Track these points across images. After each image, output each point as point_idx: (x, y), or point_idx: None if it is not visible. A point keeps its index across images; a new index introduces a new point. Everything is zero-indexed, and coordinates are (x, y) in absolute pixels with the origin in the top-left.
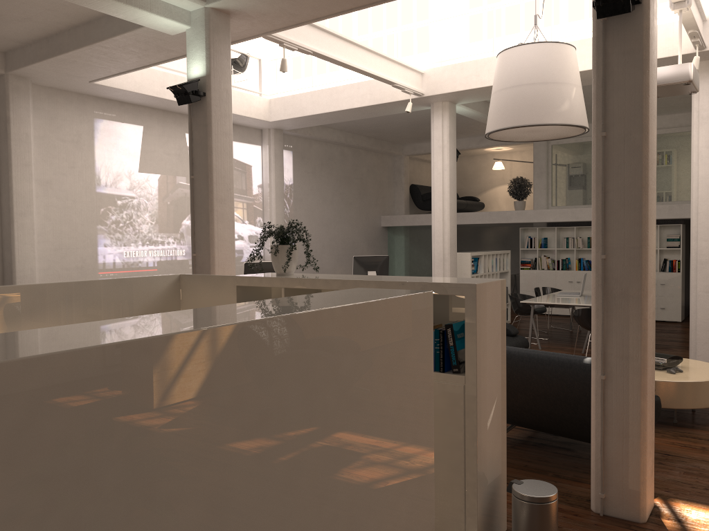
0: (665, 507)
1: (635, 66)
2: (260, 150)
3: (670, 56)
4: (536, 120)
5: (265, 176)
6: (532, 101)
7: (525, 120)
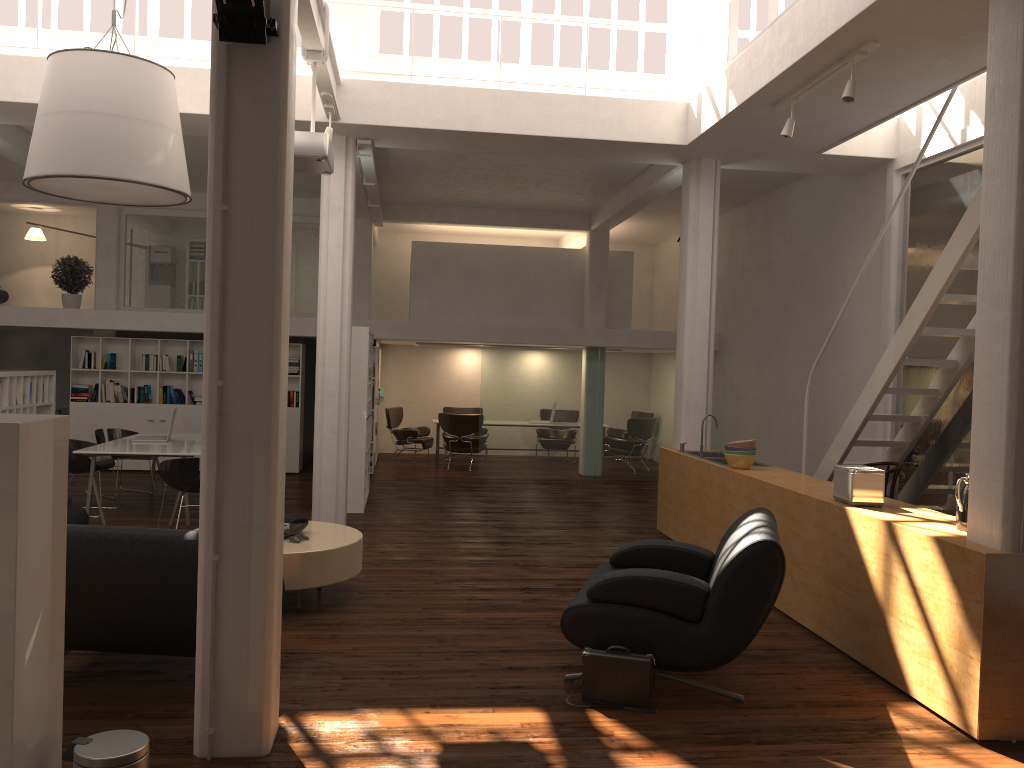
0: (292, 725)
1: (269, 120)
2: None
3: (298, 120)
4: (113, 171)
5: None
6: (107, 140)
7: (95, 168)
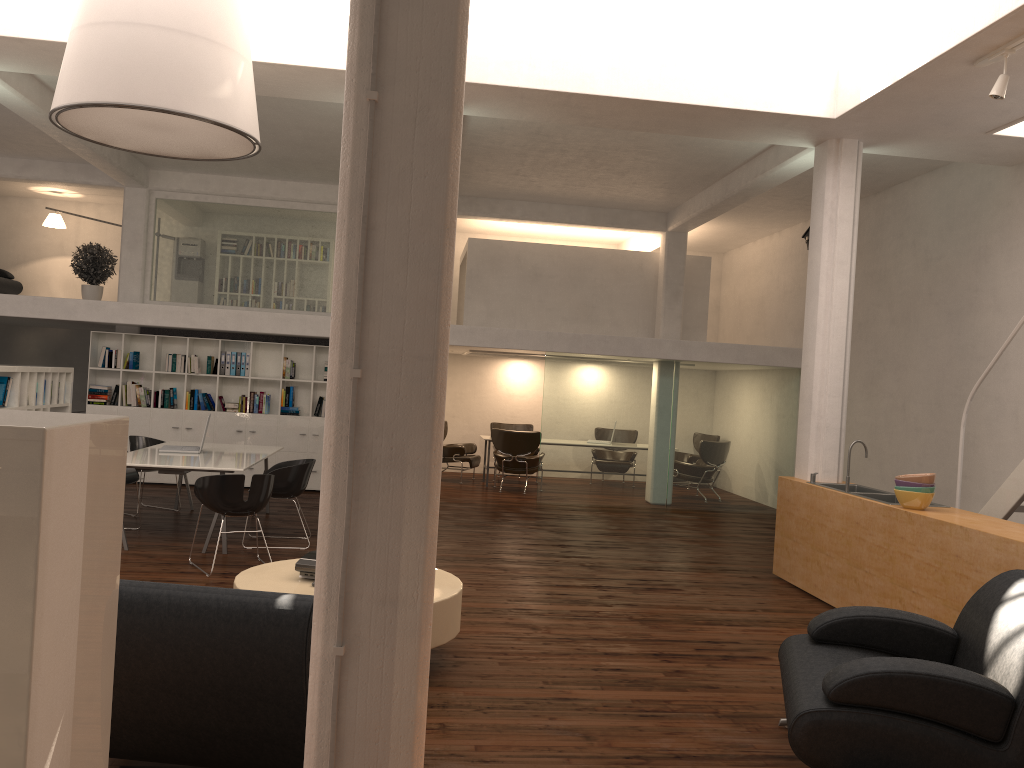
0: None
1: None
2: None
3: None
4: (168, 101)
5: None
6: (161, 61)
7: (144, 96)
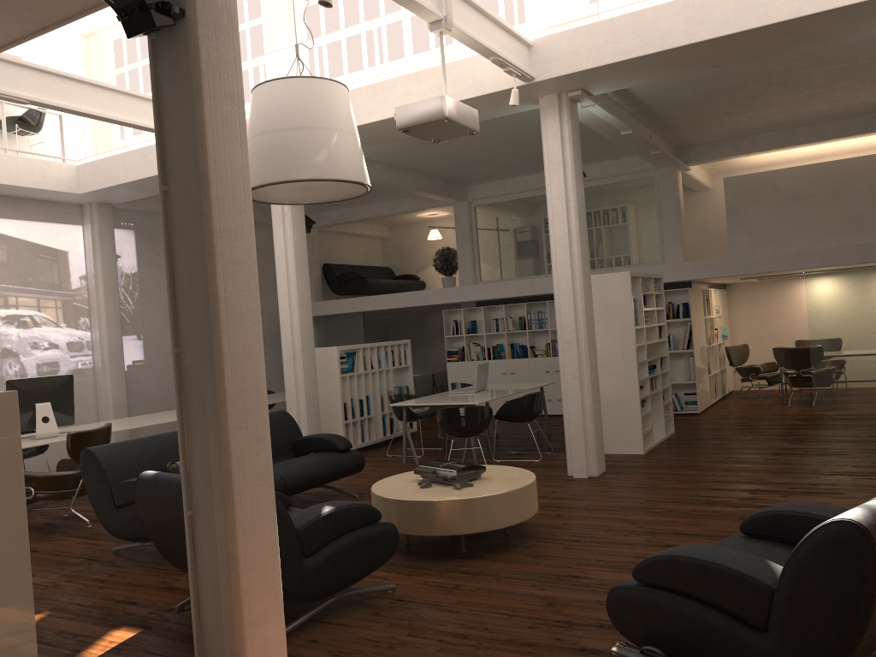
0: None
1: (186, 97)
2: (81, 231)
3: (499, 90)
4: (283, 176)
5: (89, 264)
6: (278, 151)
7: (271, 176)
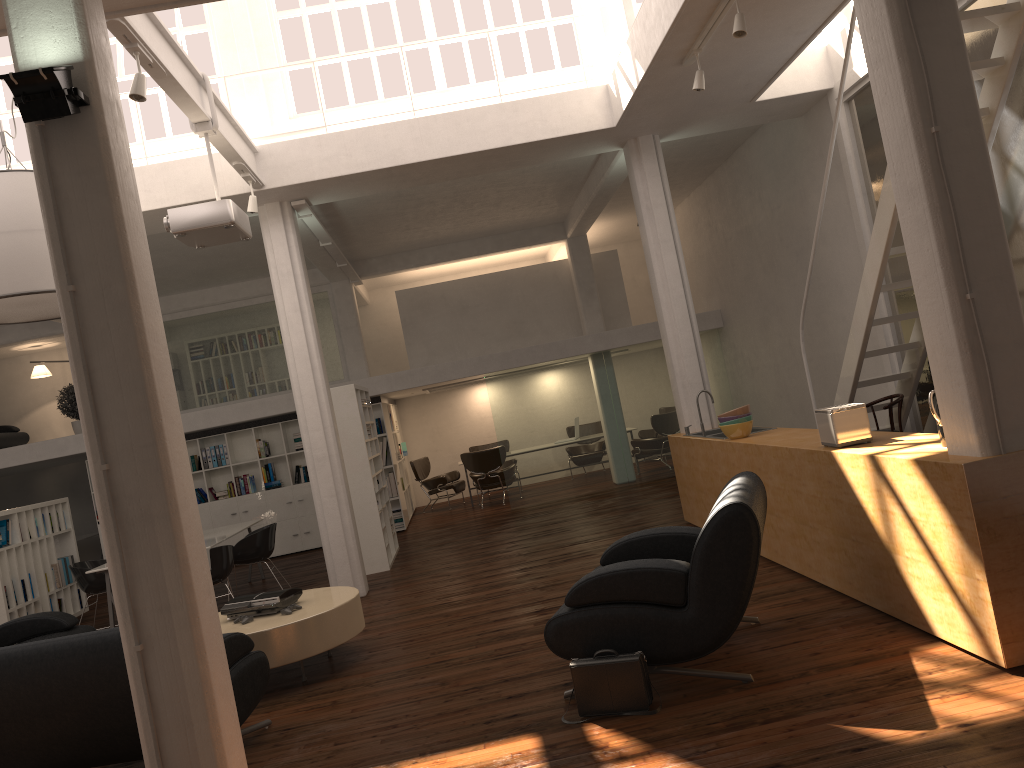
0: None
1: (98, 190)
2: None
3: (224, 196)
4: (24, 286)
5: None
6: (12, 257)
7: (5, 287)
